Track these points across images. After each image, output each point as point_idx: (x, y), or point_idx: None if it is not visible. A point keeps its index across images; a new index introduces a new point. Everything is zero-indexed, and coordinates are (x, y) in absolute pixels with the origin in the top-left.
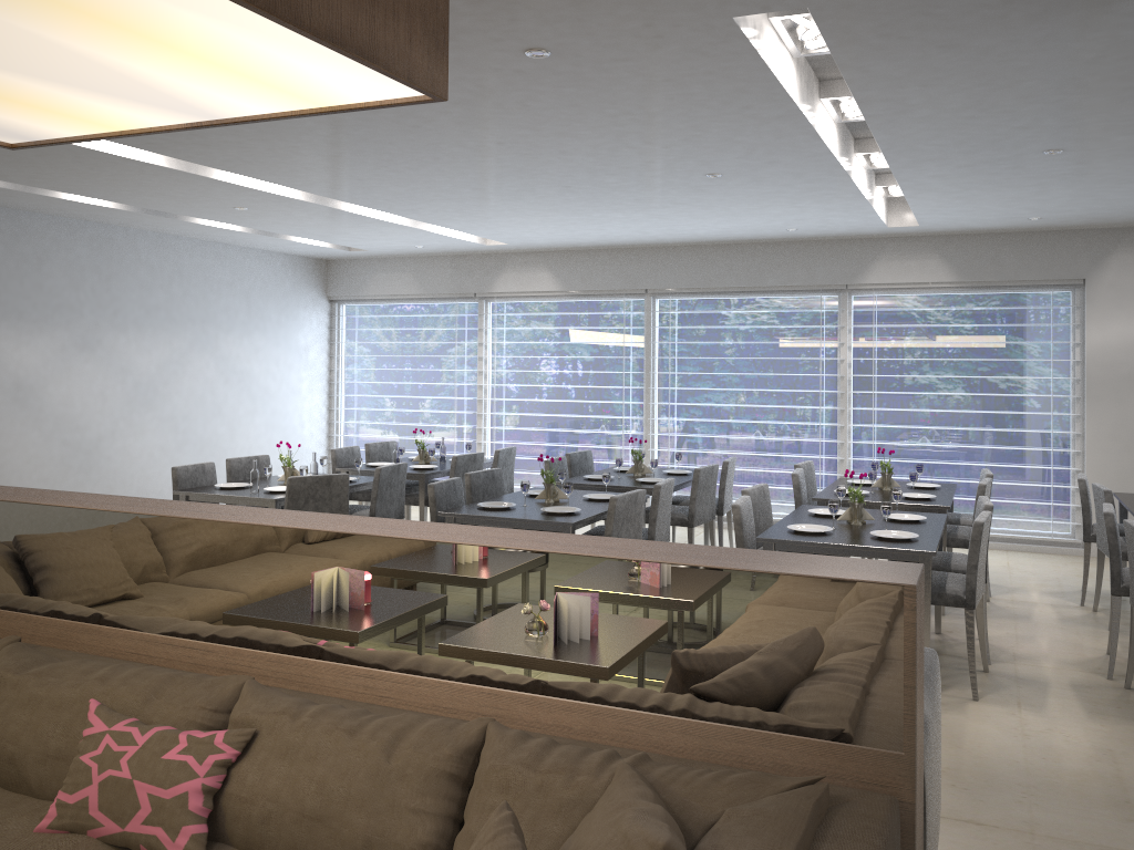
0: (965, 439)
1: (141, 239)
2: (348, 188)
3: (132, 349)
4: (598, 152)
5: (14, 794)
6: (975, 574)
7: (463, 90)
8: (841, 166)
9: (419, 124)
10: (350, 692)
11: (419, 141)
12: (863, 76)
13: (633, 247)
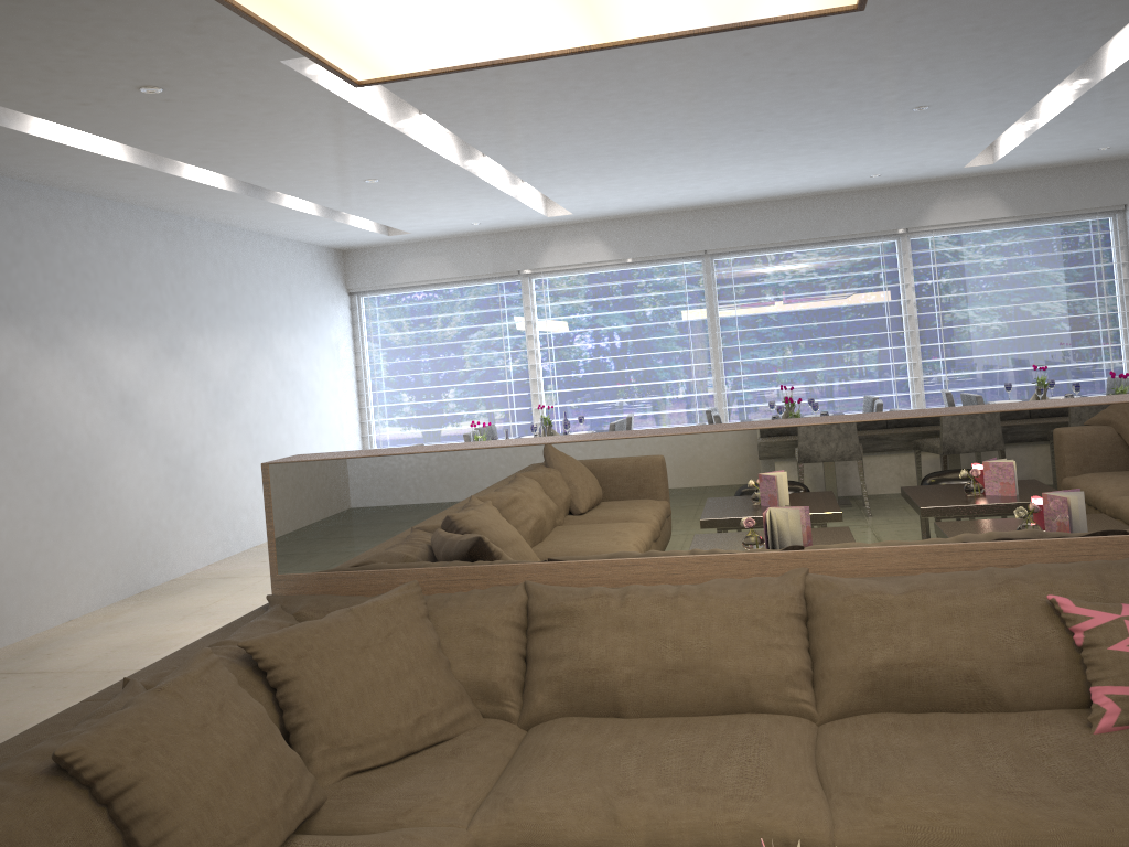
0: (1028, 362)
1: (204, 231)
2: (534, 145)
3: (208, 352)
4: (865, 82)
5: (974, 714)
6: None
7: (875, 2)
8: (1049, 91)
9: (755, 51)
10: None
11: (717, 74)
12: None
13: (690, 209)
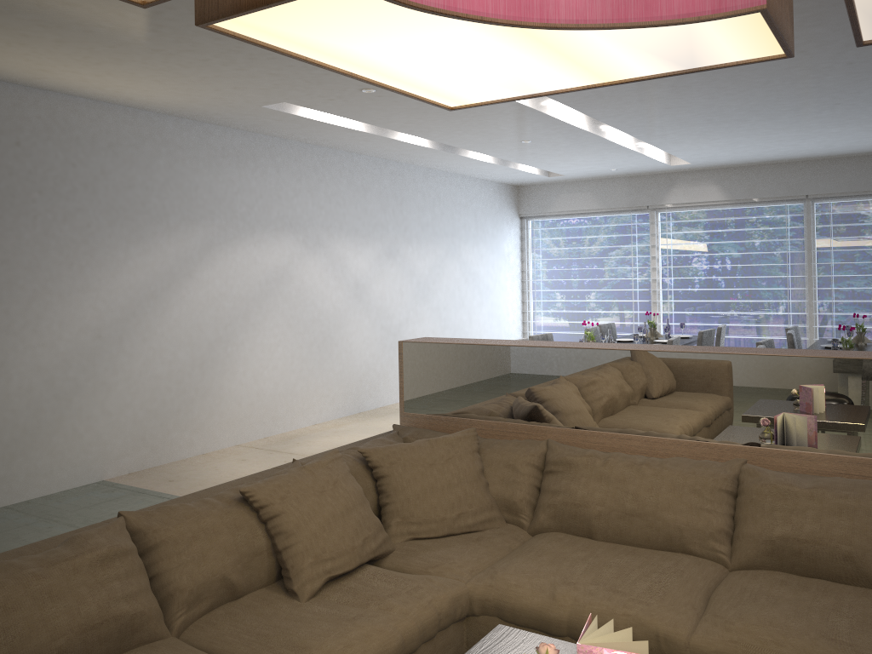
0: None
1: (417, 173)
2: (643, 117)
3: (415, 256)
4: None
5: (849, 586)
6: None
7: None
8: None
9: (808, 49)
10: None
11: (780, 66)
12: None
13: (795, 161)
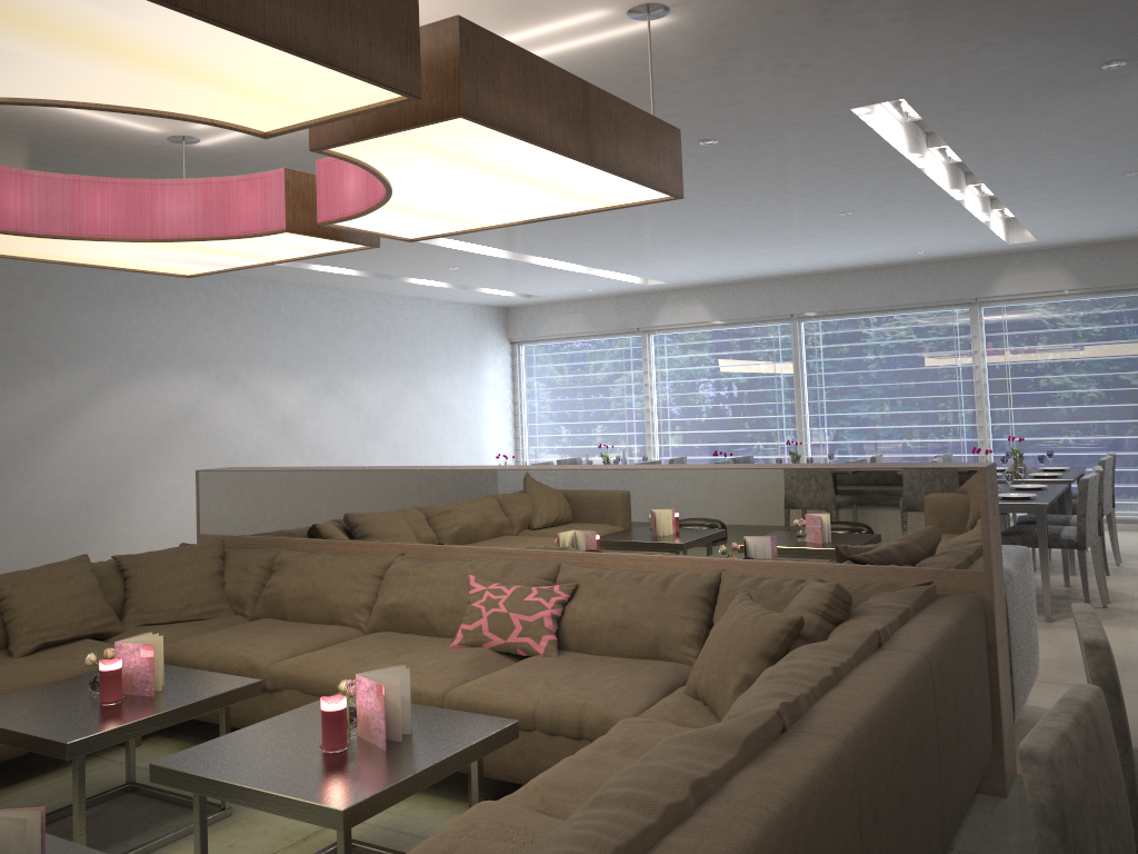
0: (1098, 432)
1: (365, 299)
2: (544, 246)
3: (363, 390)
4: (749, 203)
5: (425, 636)
6: (1083, 521)
7: None
8: (952, 198)
9: None
10: (625, 571)
11: None
12: (955, 135)
13: (778, 278)
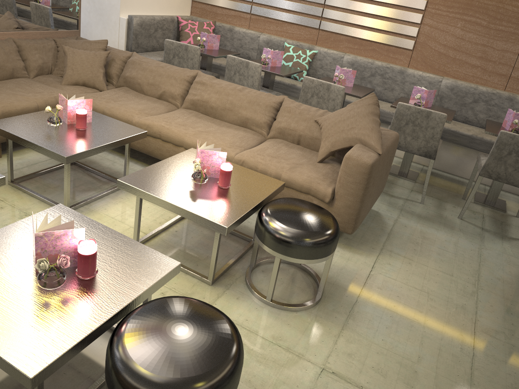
0: None
1: None
2: None
3: None
4: None
5: None
6: None
7: None
8: None
9: None
10: None
11: None
12: None
13: None
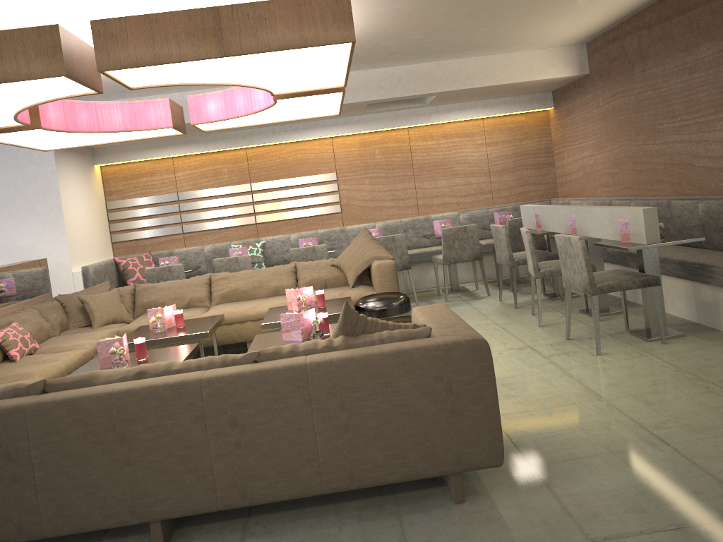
0: None
1: None
2: None
3: None
4: None
5: None
6: None
7: None
8: None
9: None
10: None
11: None
12: None
13: None
